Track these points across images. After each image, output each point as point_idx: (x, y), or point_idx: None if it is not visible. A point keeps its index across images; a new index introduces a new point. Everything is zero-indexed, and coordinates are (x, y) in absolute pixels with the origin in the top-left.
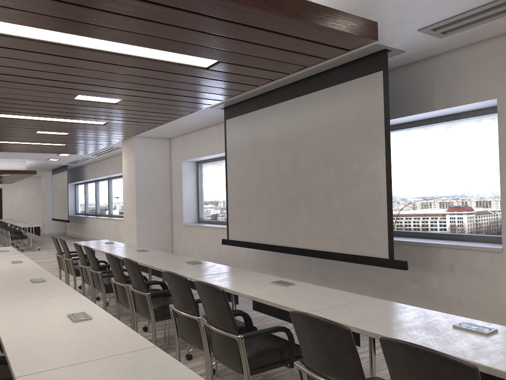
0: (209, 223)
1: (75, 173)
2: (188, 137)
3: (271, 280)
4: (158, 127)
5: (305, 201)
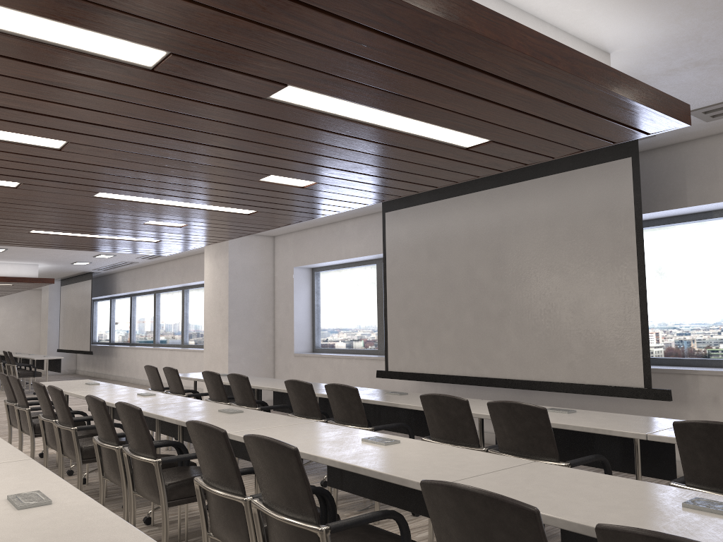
0: (332, 352)
1: (98, 284)
2: (305, 235)
3: None
4: None
5: (514, 317)
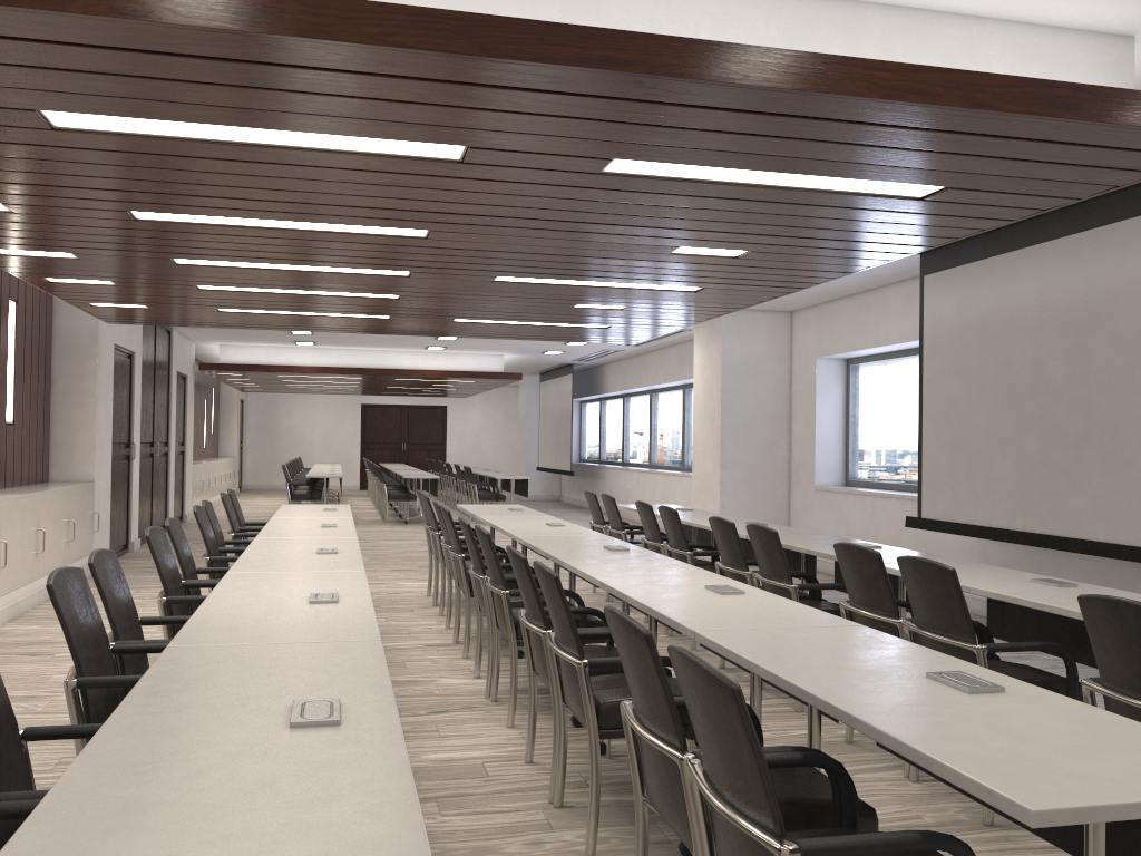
0: (871, 487)
1: (583, 379)
2: (832, 309)
3: (1028, 578)
4: None
5: (1099, 443)
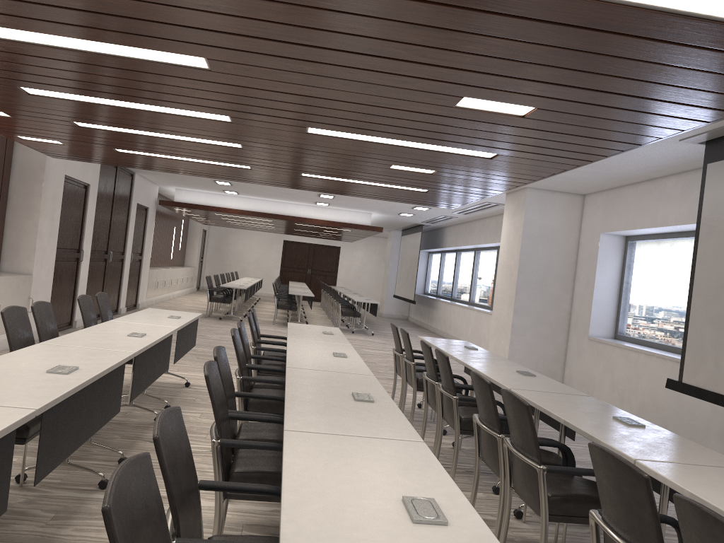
0: (636, 343)
1: (430, 237)
2: (617, 194)
3: None
4: (570, 173)
5: None
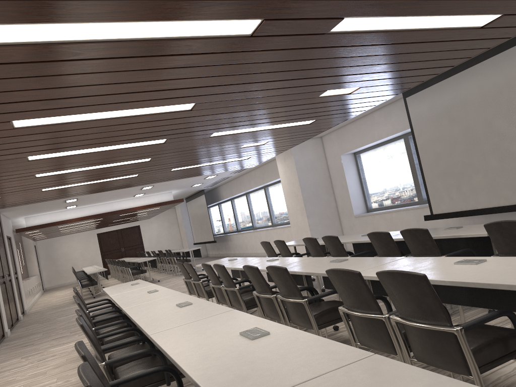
0: (382, 209)
1: (208, 196)
2: (344, 130)
3: None
4: None
5: None
